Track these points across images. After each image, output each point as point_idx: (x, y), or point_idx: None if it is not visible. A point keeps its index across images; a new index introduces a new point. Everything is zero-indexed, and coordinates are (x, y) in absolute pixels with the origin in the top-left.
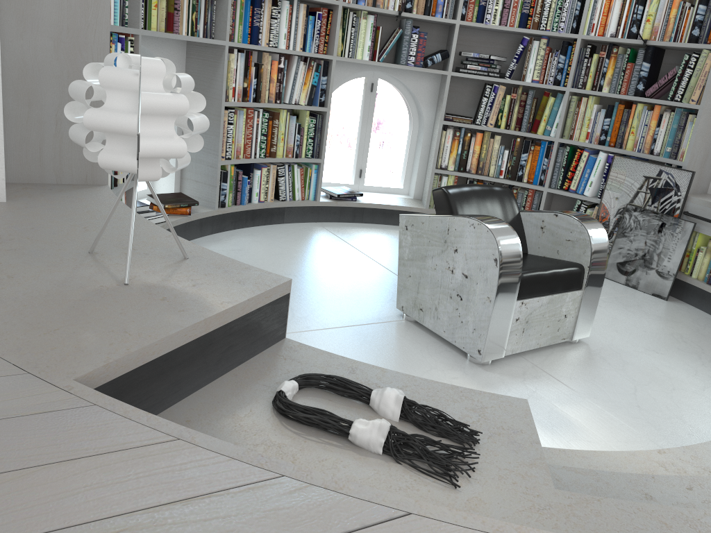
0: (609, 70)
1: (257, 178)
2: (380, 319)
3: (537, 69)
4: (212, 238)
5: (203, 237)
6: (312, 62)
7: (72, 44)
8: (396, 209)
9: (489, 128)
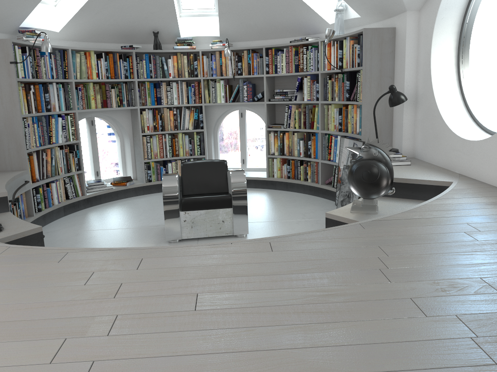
0: (335, 88)
1: (169, 167)
2: (158, 226)
3: (307, 93)
4: (141, 196)
5: (137, 196)
6: (192, 108)
7: (10, 123)
8: (251, 179)
9: (289, 129)
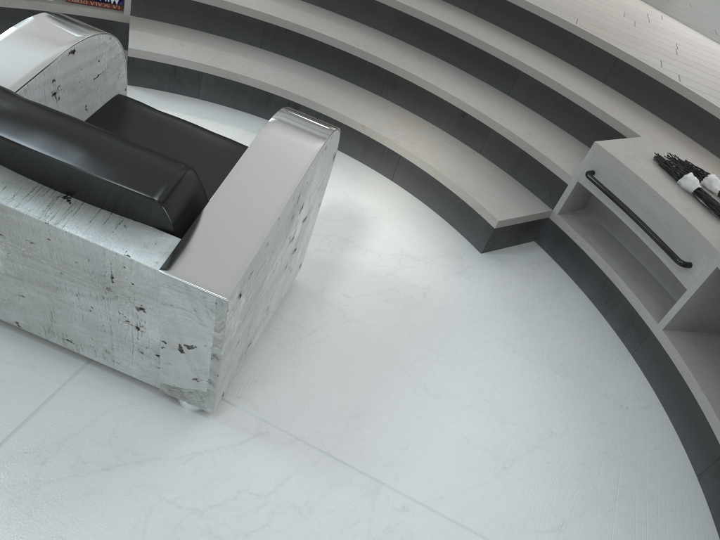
0: None
1: None
2: (258, 431)
3: None
4: None
5: None
6: None
7: None
8: None
9: None
